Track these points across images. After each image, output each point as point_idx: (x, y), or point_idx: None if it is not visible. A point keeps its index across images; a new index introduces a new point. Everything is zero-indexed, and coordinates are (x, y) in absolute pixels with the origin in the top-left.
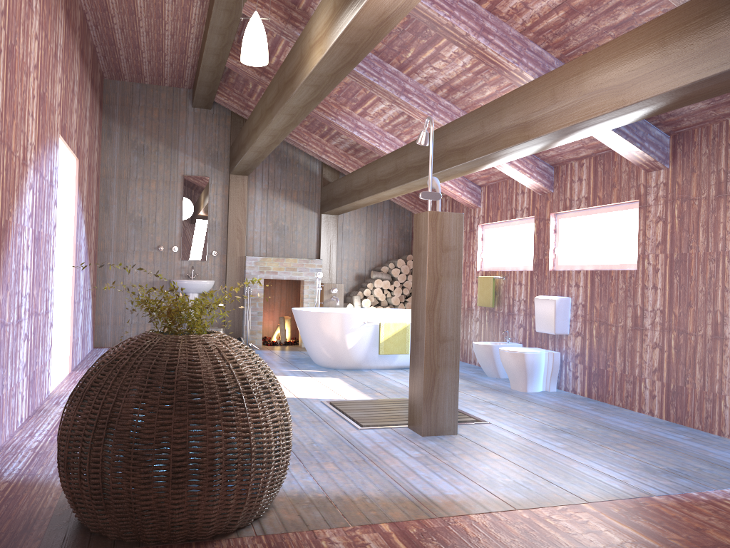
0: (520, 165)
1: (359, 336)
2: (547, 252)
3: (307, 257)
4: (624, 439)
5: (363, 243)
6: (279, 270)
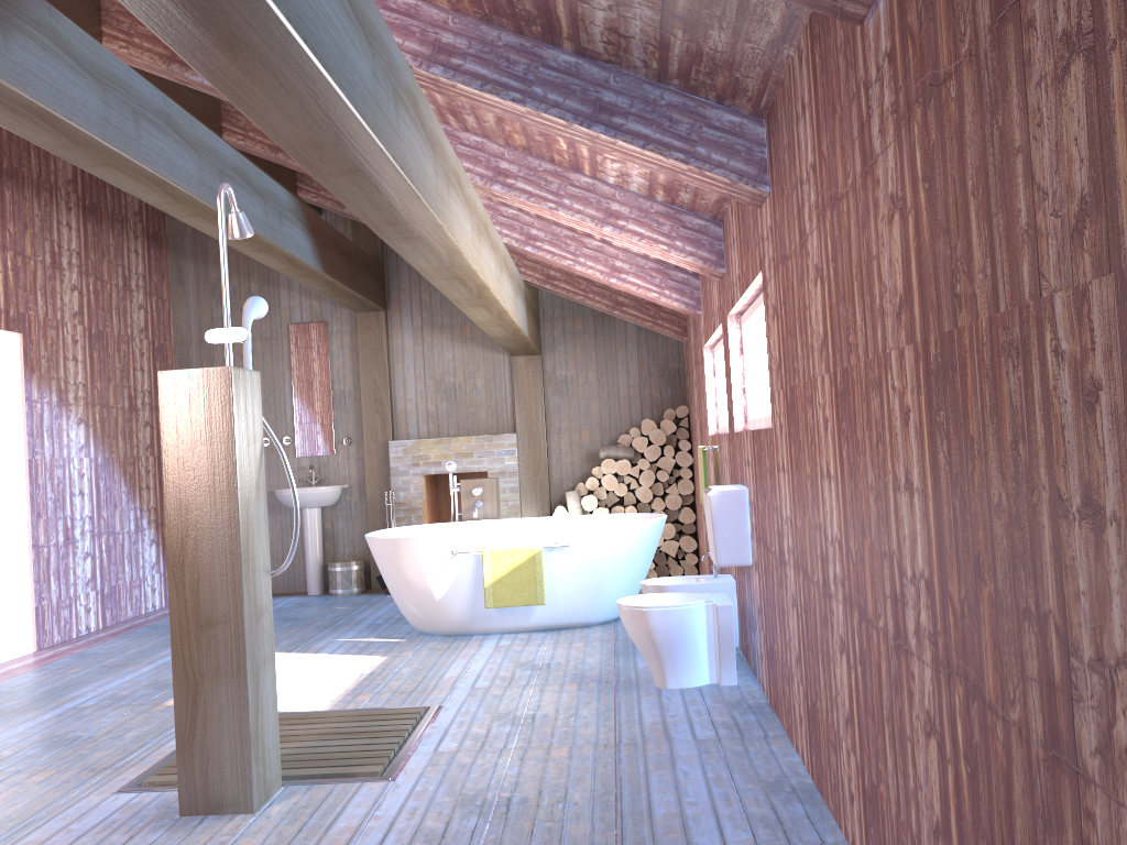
0: (644, 231)
1: (451, 576)
2: (731, 394)
3: (498, 432)
4: (575, 841)
5: (594, 397)
6: (445, 459)
